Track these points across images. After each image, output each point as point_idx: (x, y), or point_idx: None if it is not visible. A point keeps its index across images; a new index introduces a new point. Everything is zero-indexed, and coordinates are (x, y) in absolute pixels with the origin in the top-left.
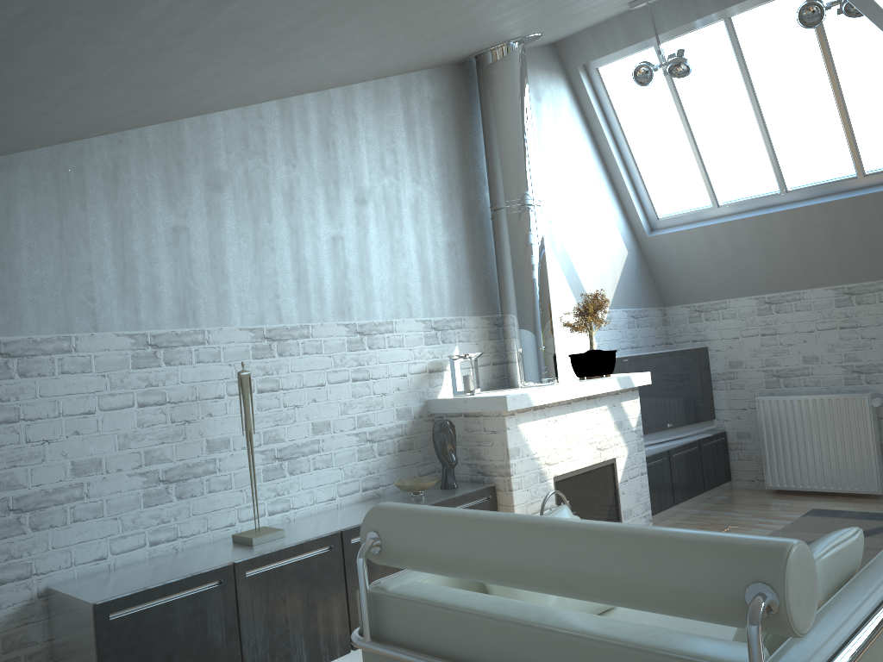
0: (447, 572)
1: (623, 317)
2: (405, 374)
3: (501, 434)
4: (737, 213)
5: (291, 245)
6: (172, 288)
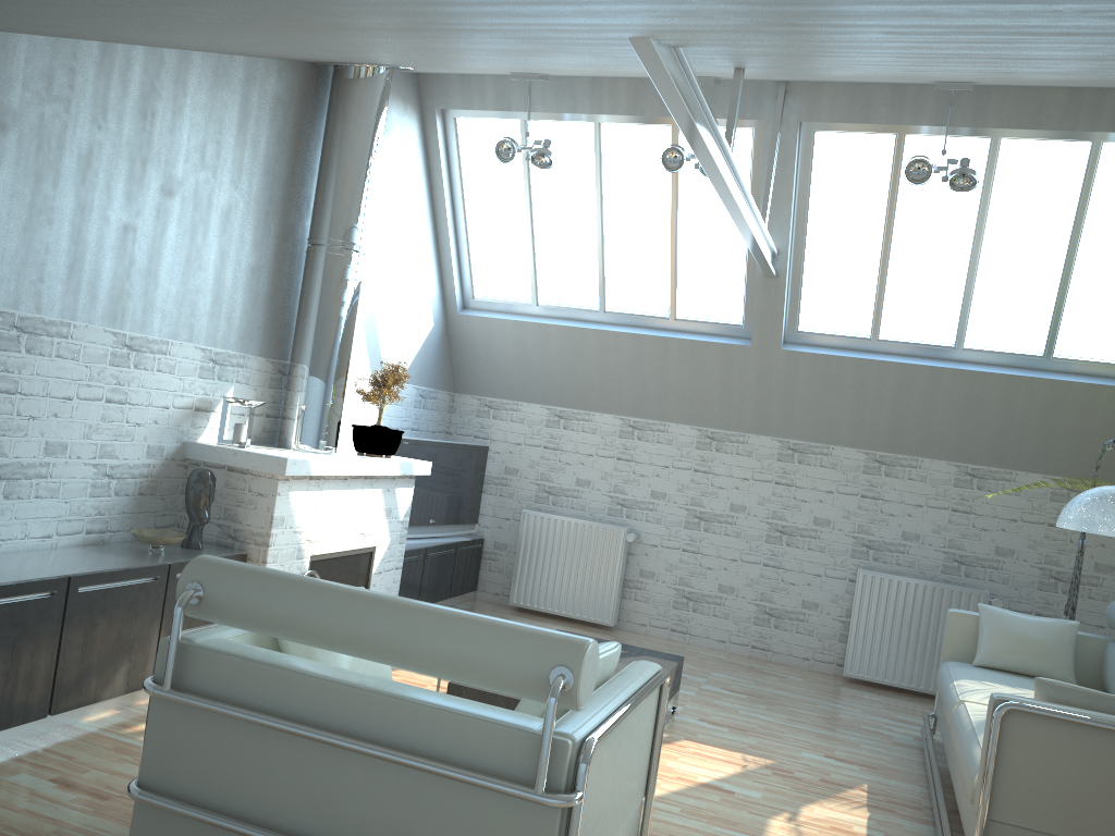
0: (274, 632)
1: (412, 394)
2: (168, 406)
3: (269, 499)
4: (554, 317)
5: (73, 222)
6: None
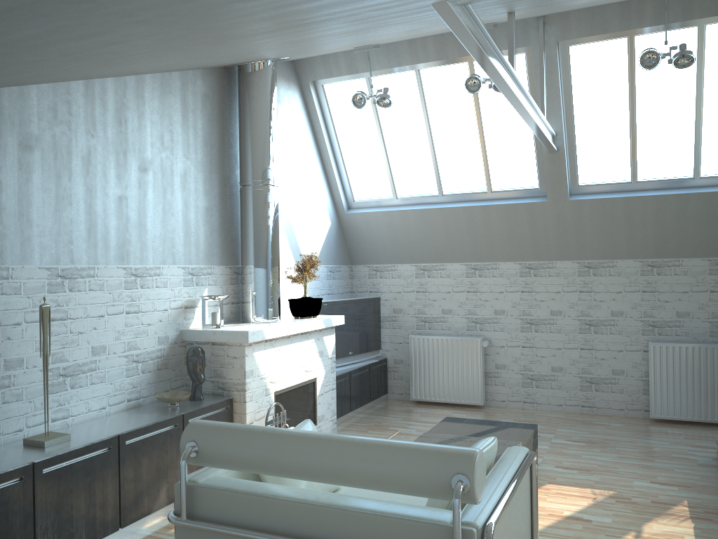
0: (250, 470)
1: (324, 271)
2: (167, 309)
3: (241, 360)
4: (409, 204)
5: (85, 200)
6: None
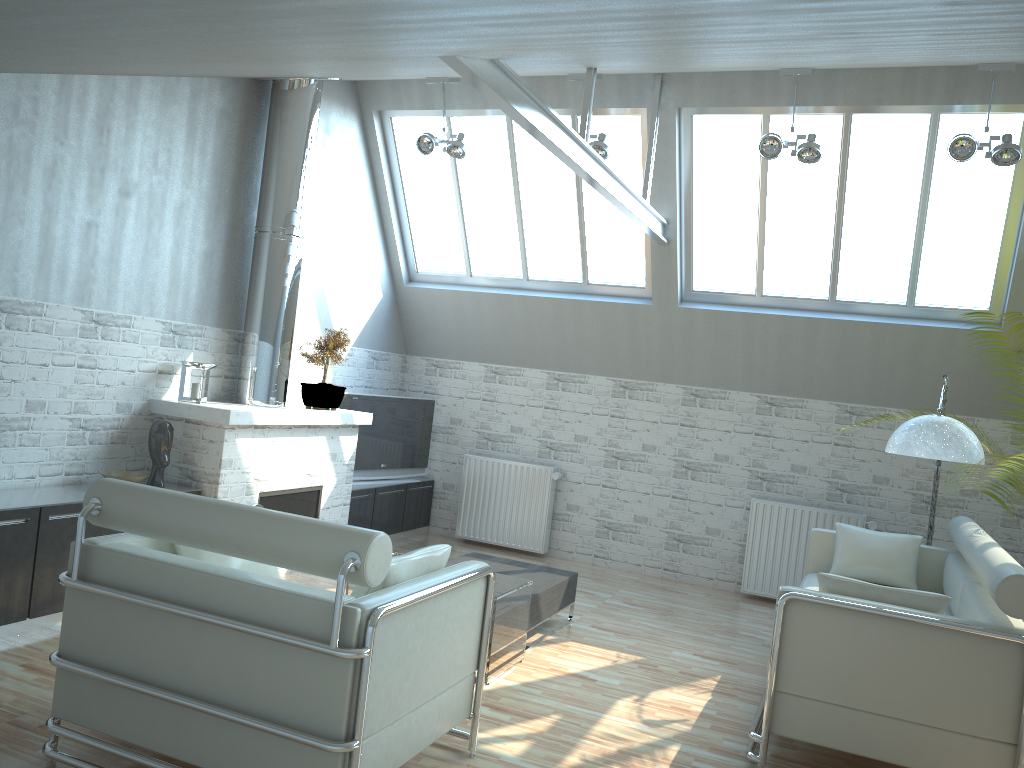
0: (153, 534)
1: (364, 357)
2: (134, 370)
3: (218, 445)
4: (485, 286)
5: (42, 221)
6: None
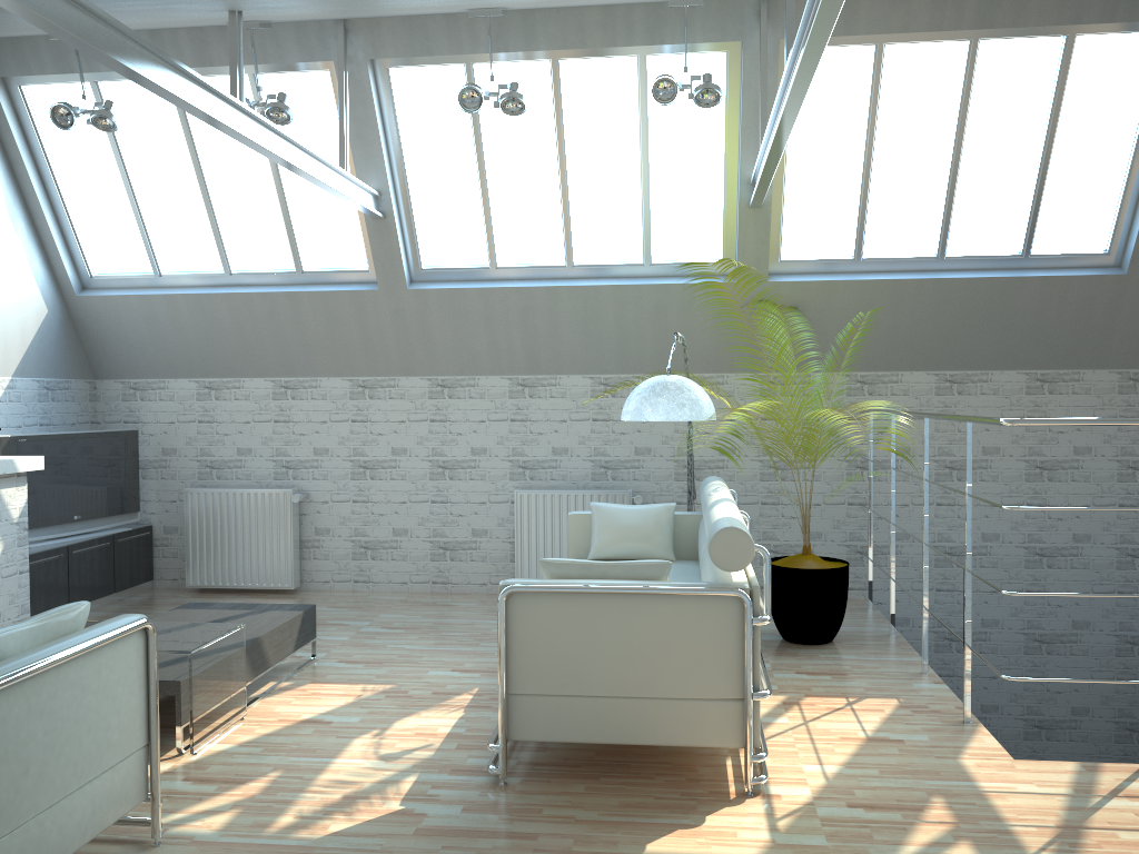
0: None
1: (33, 388)
2: None
3: None
4: (181, 286)
5: None
6: None
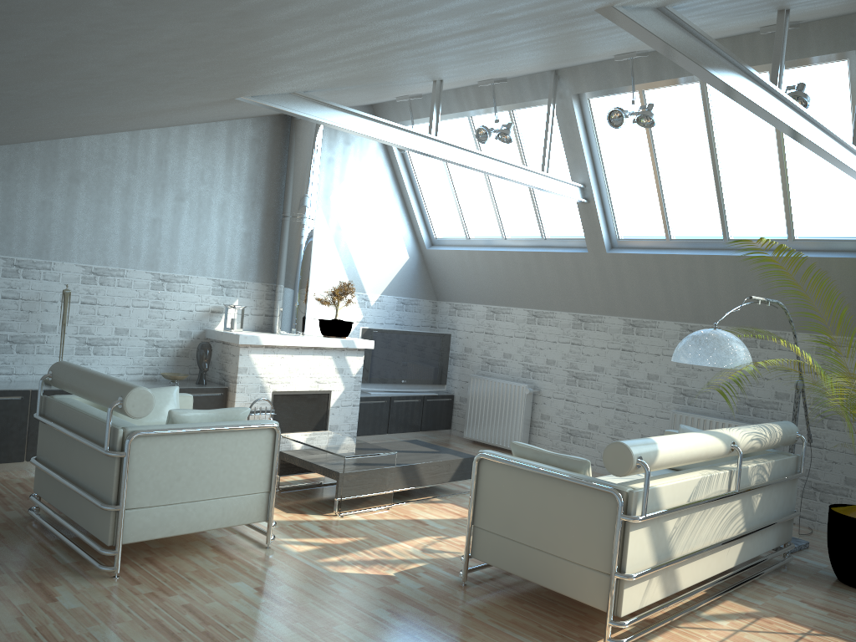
0: (68, 390)
1: (393, 302)
2: (192, 310)
3: (236, 358)
4: (479, 246)
5: (121, 220)
6: (35, 235)
